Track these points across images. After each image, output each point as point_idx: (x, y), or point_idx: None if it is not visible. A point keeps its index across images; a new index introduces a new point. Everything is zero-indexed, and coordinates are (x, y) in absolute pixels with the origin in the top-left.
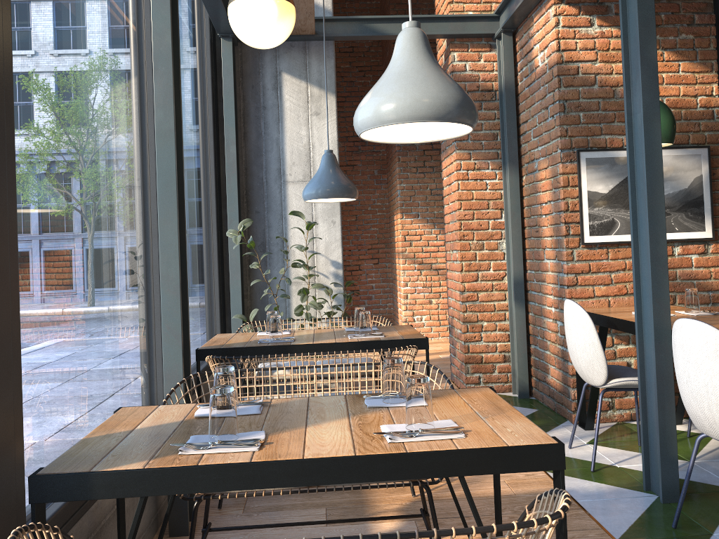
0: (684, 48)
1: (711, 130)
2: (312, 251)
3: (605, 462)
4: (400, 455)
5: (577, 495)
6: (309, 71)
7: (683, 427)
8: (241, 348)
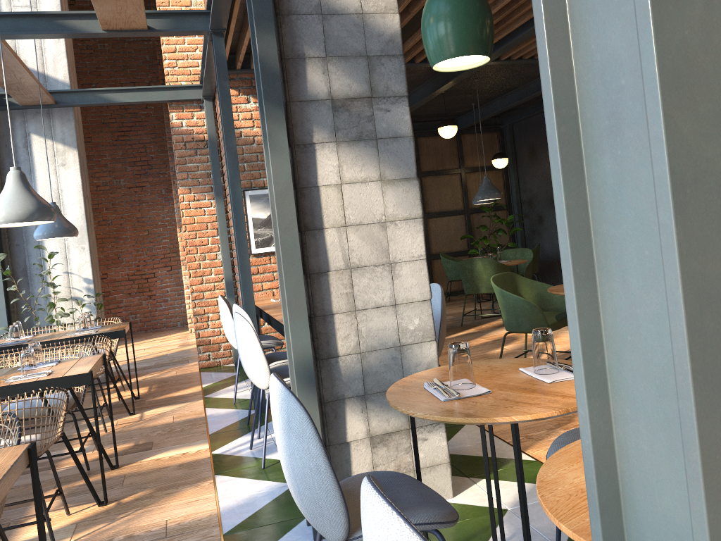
0: None
1: None
2: (67, 272)
3: (248, 398)
4: (5, 386)
5: (211, 417)
6: (54, 131)
7: None
8: None
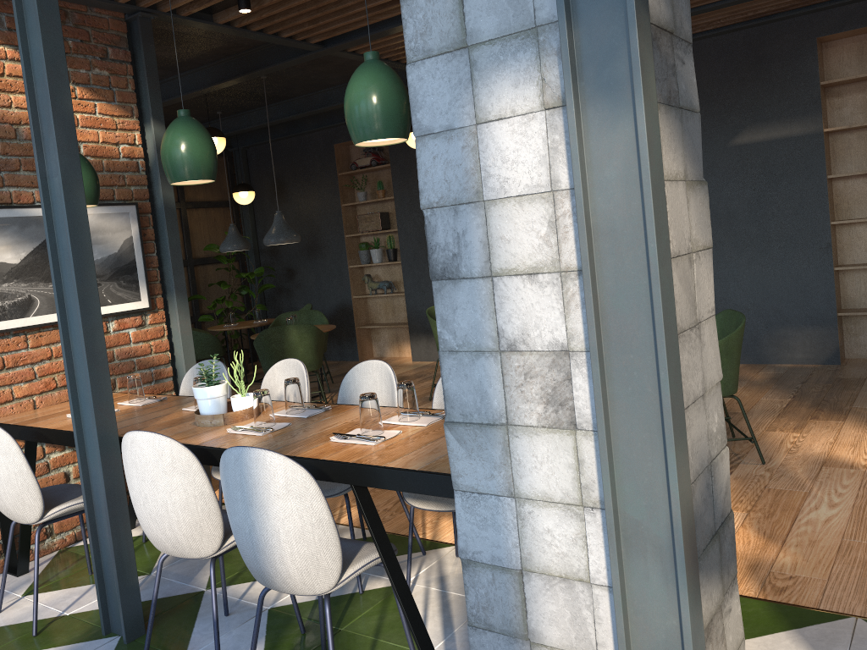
0: (99, 86)
1: (138, 184)
2: None
3: (51, 615)
4: None
5: None
6: None
7: (138, 531)
8: None
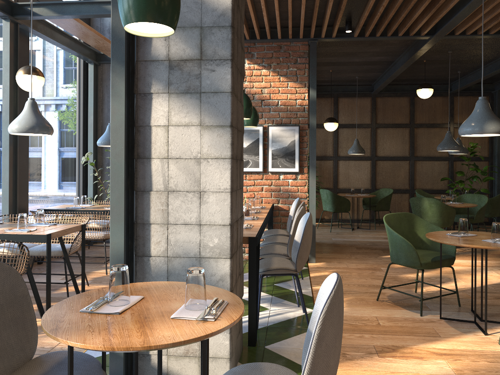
0: (291, 75)
1: (303, 117)
2: None
3: None
4: None
5: None
6: None
7: None
8: (55, 209)
